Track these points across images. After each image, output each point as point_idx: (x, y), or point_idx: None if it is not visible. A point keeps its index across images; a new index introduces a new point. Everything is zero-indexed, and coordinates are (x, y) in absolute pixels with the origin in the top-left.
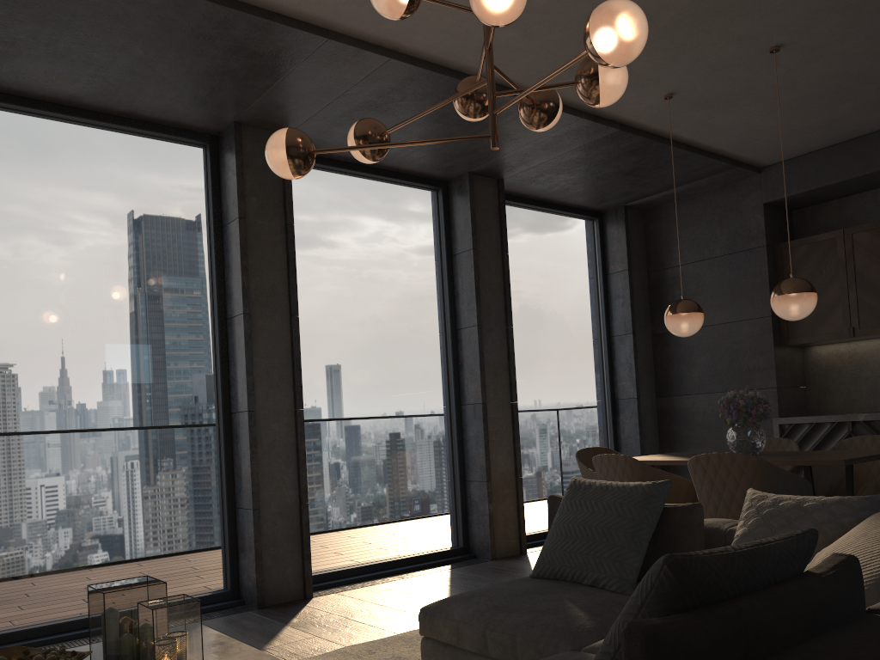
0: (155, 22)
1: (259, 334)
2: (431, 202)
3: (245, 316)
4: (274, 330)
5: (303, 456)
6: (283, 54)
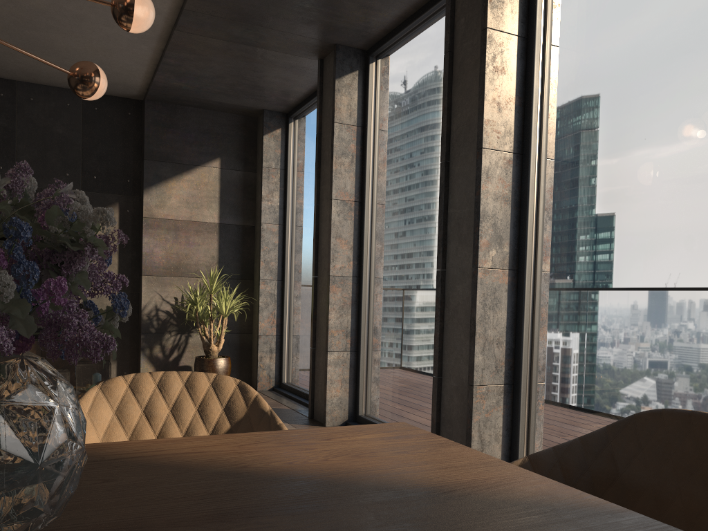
0: None
1: (456, 181)
2: None
3: (441, 165)
4: (467, 173)
5: (473, 327)
6: None
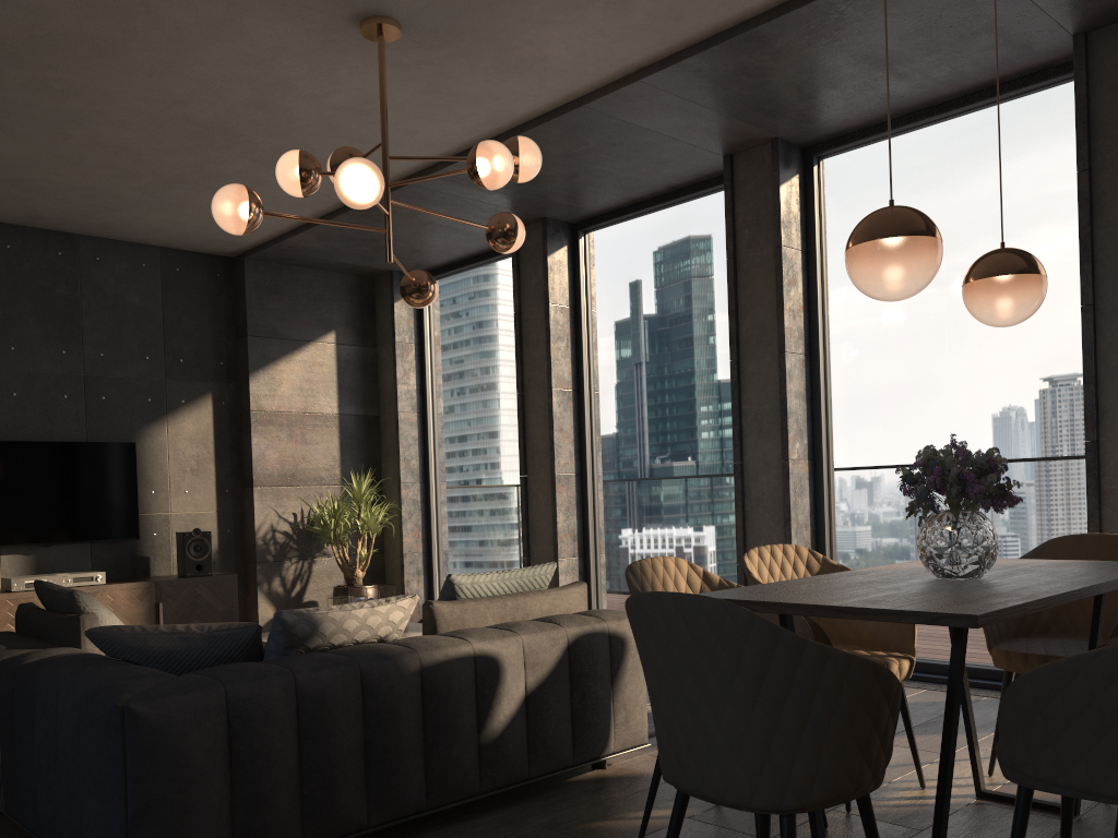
0: None
1: (749, 379)
2: (1064, 103)
3: (731, 363)
4: (764, 372)
5: (787, 513)
6: (601, 125)
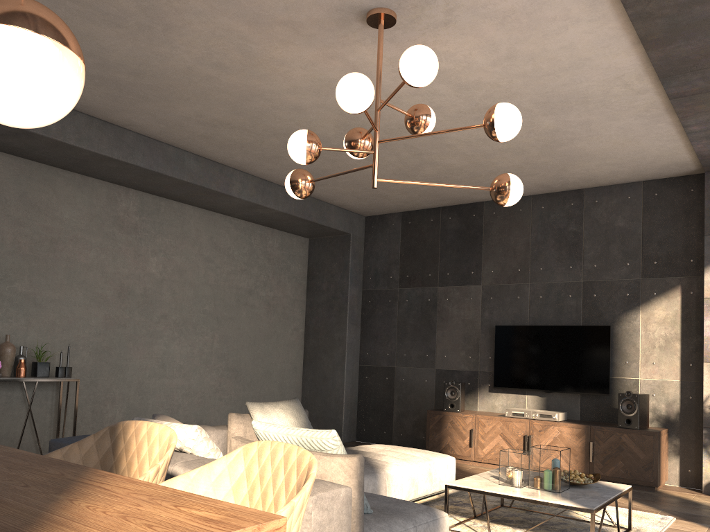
0: (693, 6)
1: None
2: None
3: None
4: None
5: None
6: None
